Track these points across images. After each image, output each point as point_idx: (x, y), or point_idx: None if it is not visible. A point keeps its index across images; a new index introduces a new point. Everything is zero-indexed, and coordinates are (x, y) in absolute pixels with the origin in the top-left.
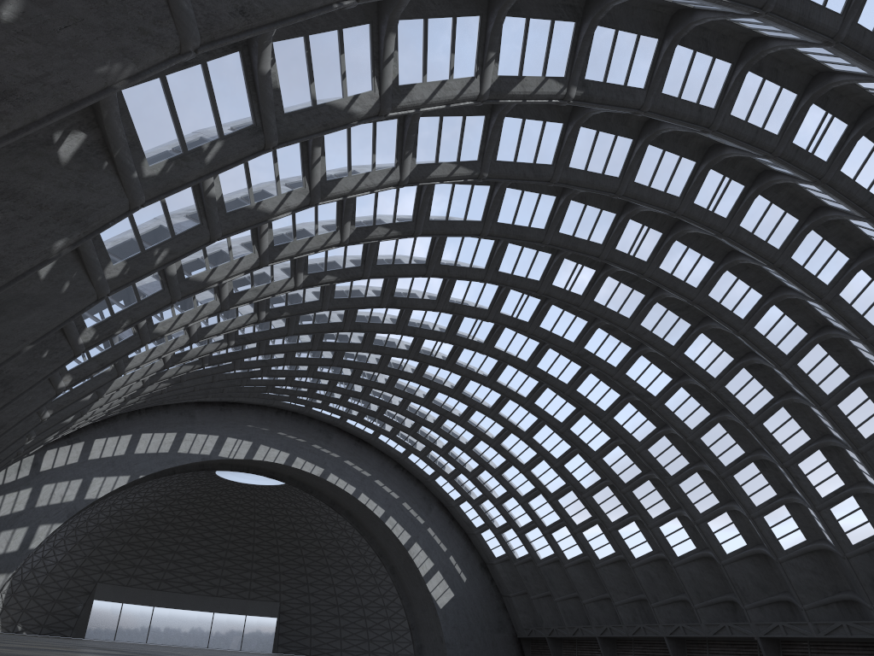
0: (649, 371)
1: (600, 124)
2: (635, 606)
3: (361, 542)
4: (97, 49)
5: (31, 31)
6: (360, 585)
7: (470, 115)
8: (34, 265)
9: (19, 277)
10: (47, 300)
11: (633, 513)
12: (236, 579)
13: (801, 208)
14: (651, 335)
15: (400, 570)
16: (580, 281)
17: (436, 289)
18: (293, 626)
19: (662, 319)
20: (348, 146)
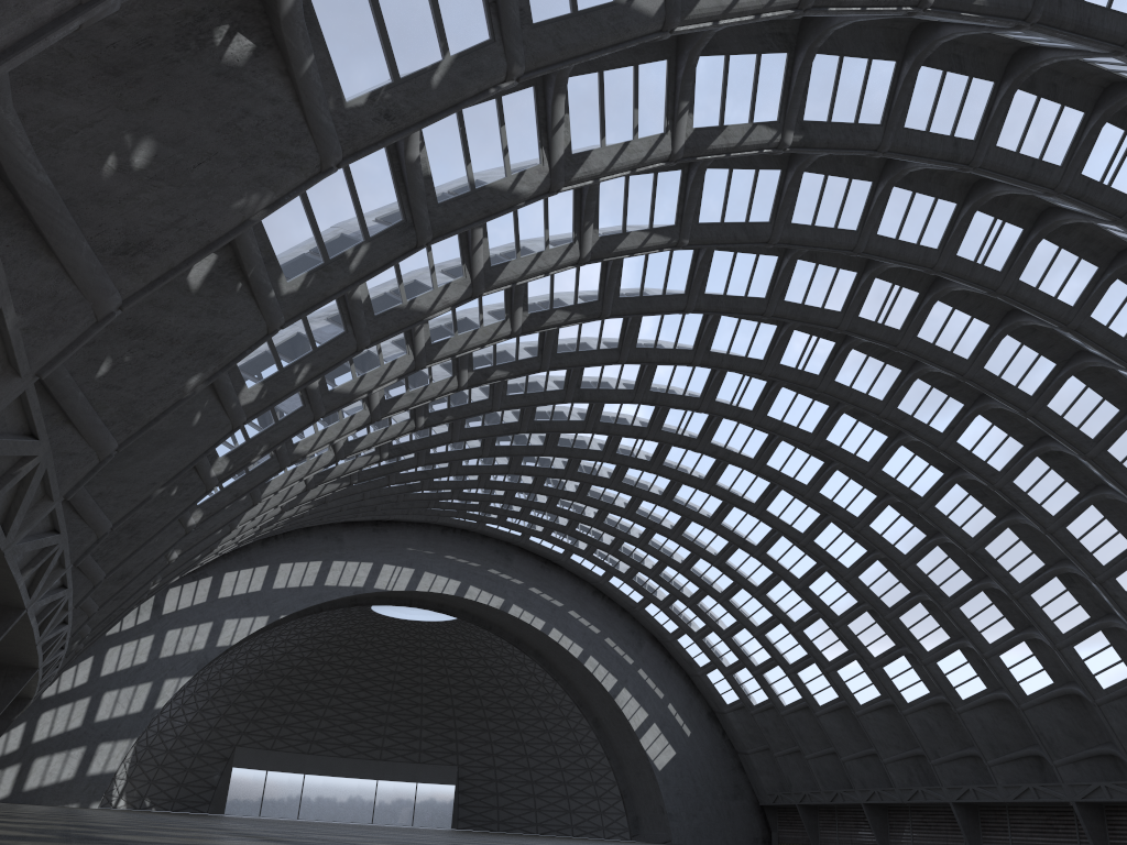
0: (913, 464)
1: (829, 166)
2: (910, 764)
3: (555, 689)
4: (233, 183)
5: (164, 174)
6: (557, 743)
7: (663, 171)
8: (167, 407)
9: (152, 421)
10: (177, 435)
11: (902, 645)
12: (403, 738)
13: (1101, 252)
14: (912, 420)
15: (606, 722)
16: (816, 357)
17: (633, 376)
18: (475, 795)
19: (926, 400)
20: (515, 223)
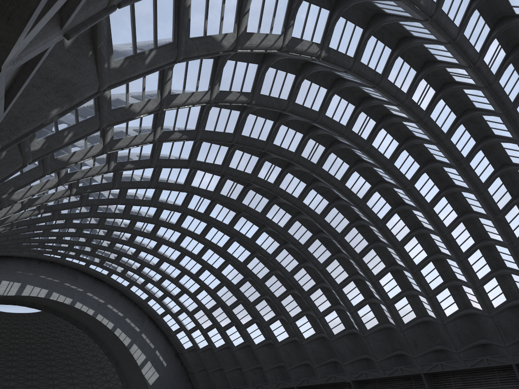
0: (300, 229)
1: (313, 78)
2: (276, 370)
3: (94, 347)
4: None
5: None
6: (92, 375)
7: (251, 63)
8: (35, 127)
9: (23, 136)
10: None
11: (278, 315)
12: None
13: (401, 137)
14: (308, 208)
15: (122, 362)
16: (273, 175)
17: (184, 177)
18: None
19: (314, 199)
20: (185, 73)
